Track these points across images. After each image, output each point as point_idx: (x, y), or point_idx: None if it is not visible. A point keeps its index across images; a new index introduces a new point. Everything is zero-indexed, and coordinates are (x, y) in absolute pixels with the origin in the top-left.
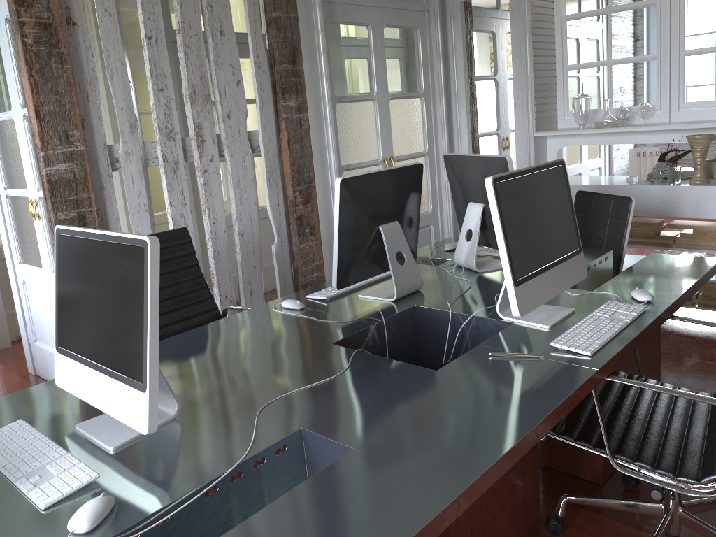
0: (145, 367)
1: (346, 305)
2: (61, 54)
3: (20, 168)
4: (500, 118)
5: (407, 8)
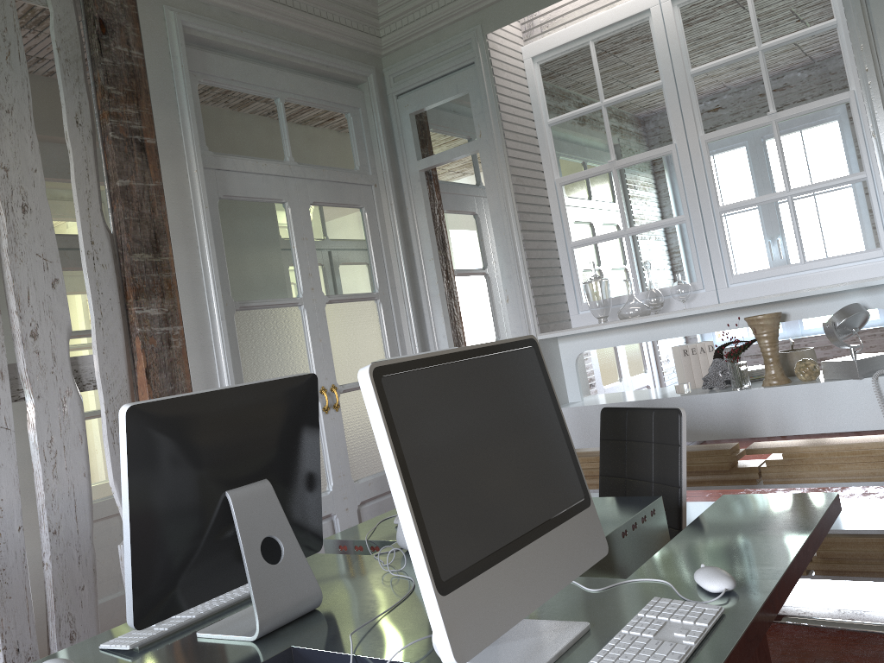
0: None
1: (162, 659)
2: None
3: None
4: (499, 325)
5: (344, 180)
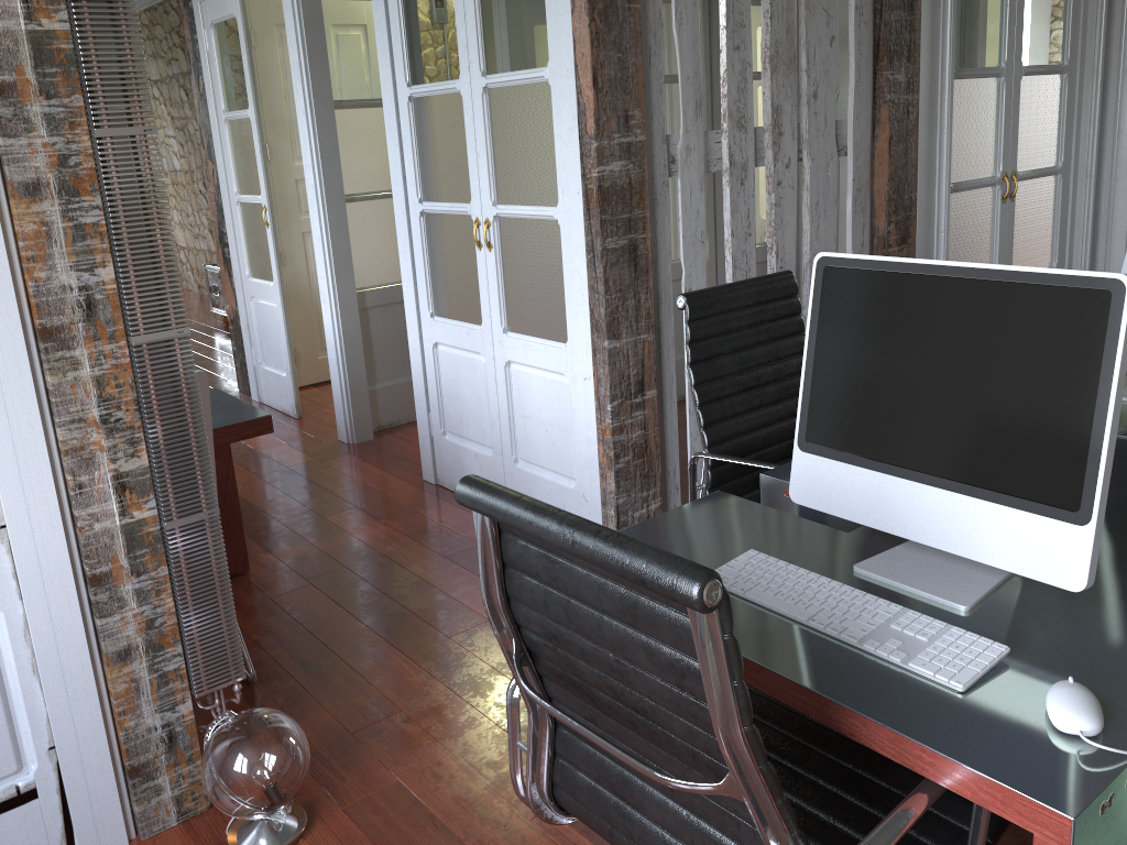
0: (1089, 485)
1: None
2: None
3: (458, 171)
4: None
5: None
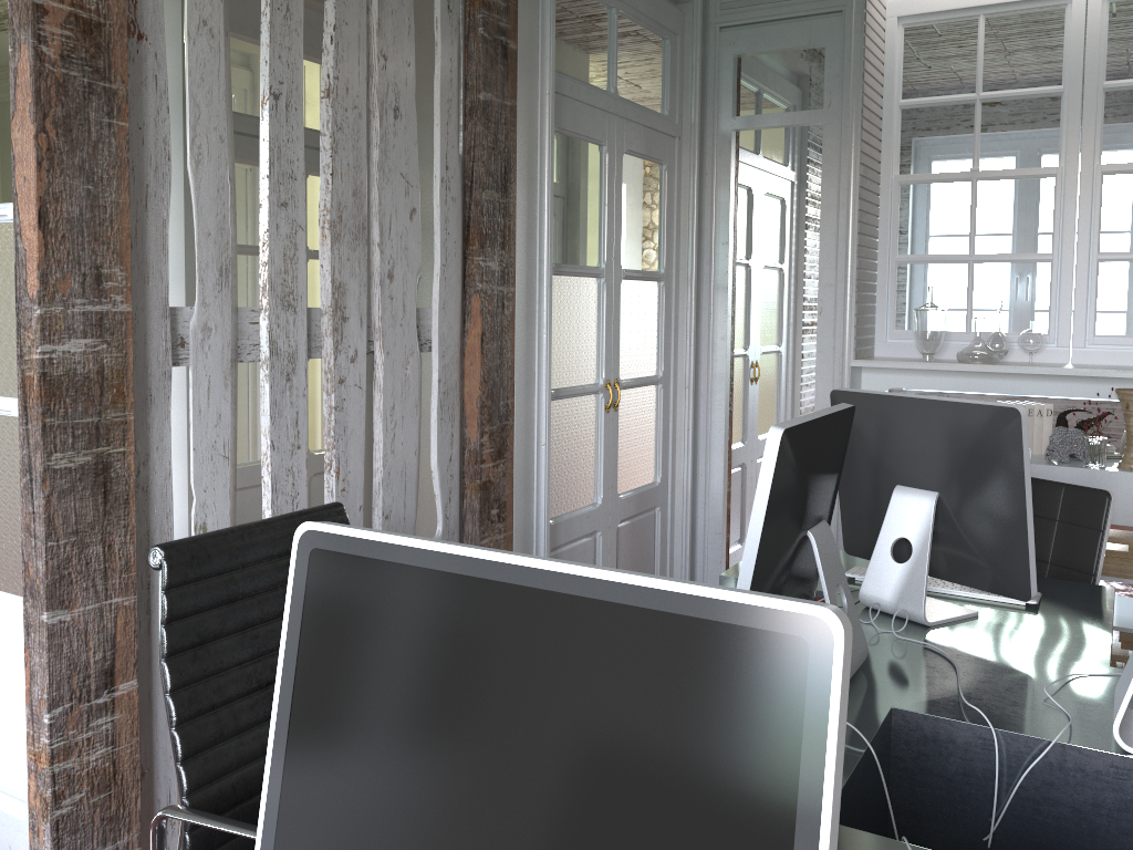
0: None
1: None
2: (111, 95)
3: None
4: (751, 330)
5: (655, 126)
